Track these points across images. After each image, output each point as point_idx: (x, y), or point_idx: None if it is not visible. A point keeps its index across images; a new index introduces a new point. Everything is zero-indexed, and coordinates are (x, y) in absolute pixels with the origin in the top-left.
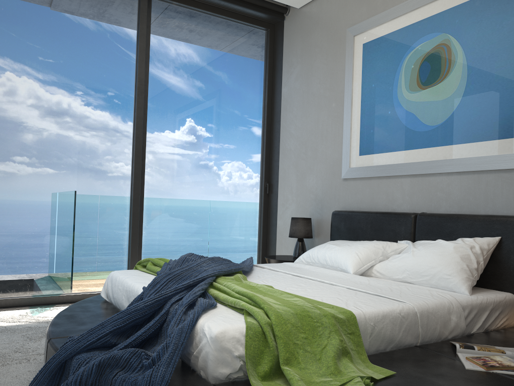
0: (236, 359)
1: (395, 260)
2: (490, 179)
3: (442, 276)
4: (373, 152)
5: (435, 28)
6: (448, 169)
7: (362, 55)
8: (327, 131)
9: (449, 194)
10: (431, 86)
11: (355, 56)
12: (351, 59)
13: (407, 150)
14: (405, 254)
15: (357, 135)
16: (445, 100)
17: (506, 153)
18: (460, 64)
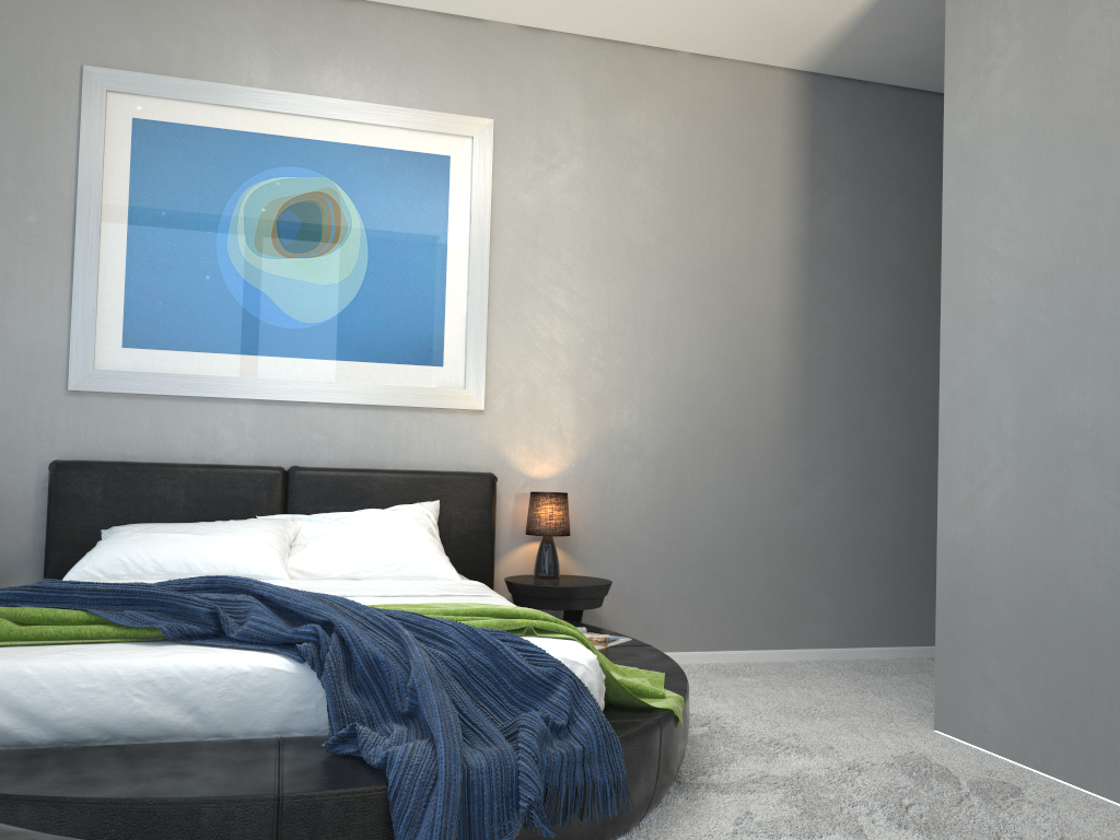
0: (602, 682)
1: (329, 548)
2: (402, 419)
3: (421, 560)
4: (167, 346)
5: (313, 163)
6: (338, 398)
7: (134, 142)
8: (7, 275)
9: (335, 438)
10: (305, 257)
11: (110, 135)
12: (100, 138)
13: (254, 355)
14: (341, 536)
15: (119, 304)
16: (332, 288)
17: (427, 385)
18: (357, 238)
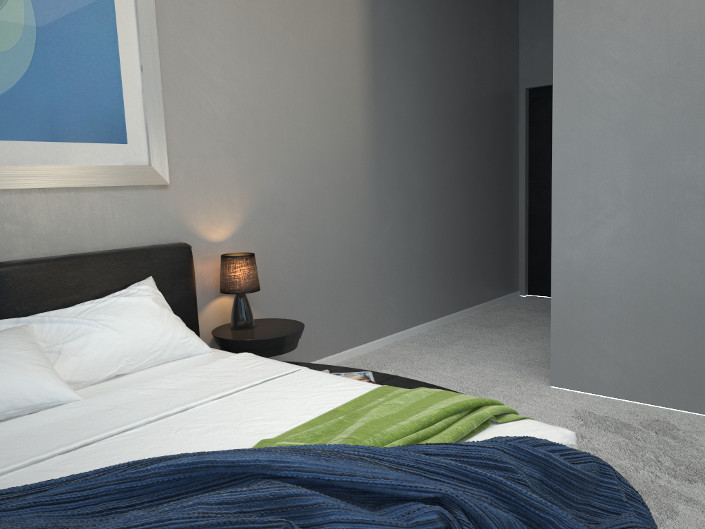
0: None
1: (90, 350)
2: (95, 199)
3: (179, 341)
4: None
5: None
6: (28, 183)
7: None
8: None
9: (30, 226)
10: None
11: None
12: None
13: None
14: (96, 334)
15: None
16: (1, 57)
17: (116, 163)
18: None
